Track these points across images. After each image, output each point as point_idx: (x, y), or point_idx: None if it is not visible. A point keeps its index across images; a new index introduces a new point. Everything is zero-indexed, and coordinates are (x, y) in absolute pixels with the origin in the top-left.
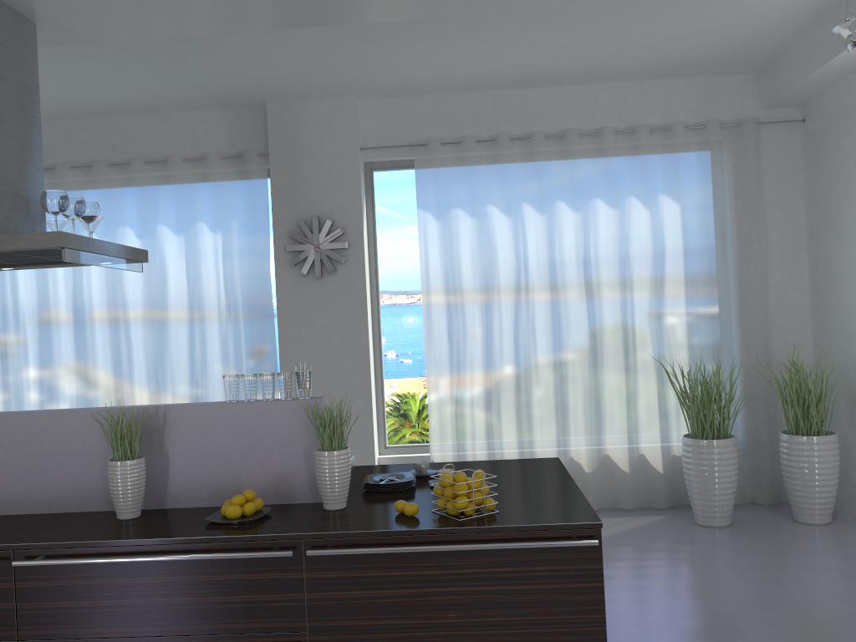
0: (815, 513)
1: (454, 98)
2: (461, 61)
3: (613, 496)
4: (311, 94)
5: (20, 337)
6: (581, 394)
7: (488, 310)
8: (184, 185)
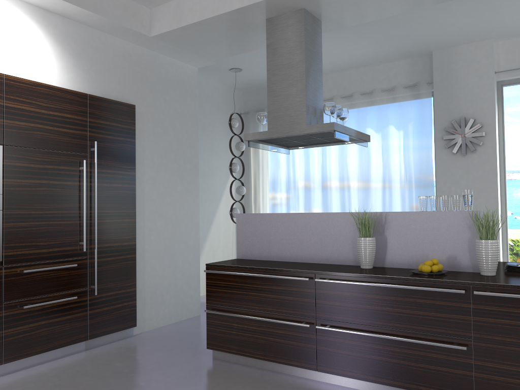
0: None
1: None
2: None
3: None
4: (461, 42)
5: (295, 189)
6: None
7: None
8: (381, 105)
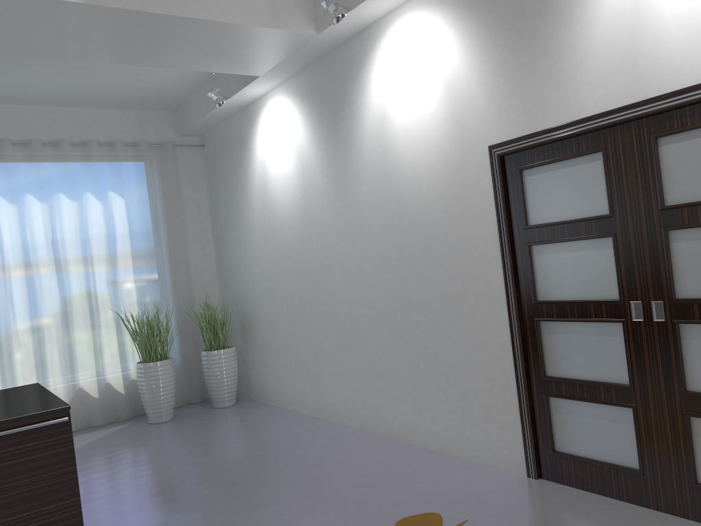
0: (225, 400)
1: None
2: None
3: (87, 418)
4: None
5: None
6: (56, 343)
7: None
8: None
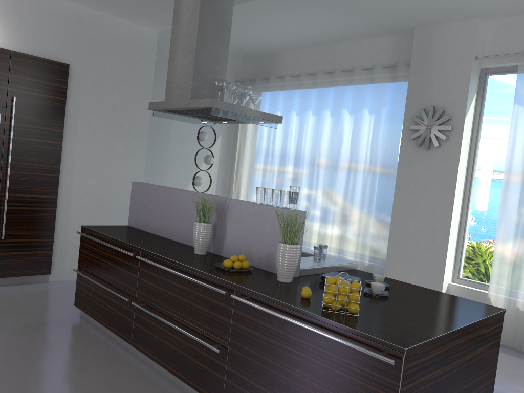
0: None
1: None
2: None
3: None
4: (443, 20)
5: (272, 166)
6: None
7: None
8: (359, 84)
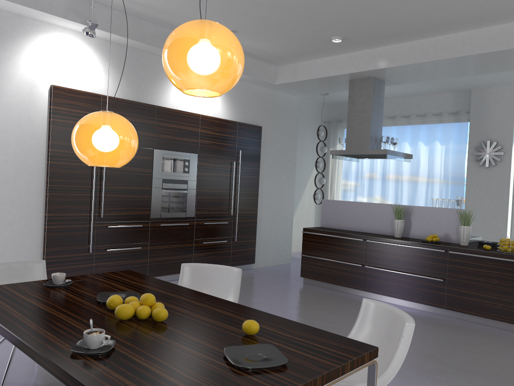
0: None
1: None
2: None
3: None
4: (492, 85)
5: (362, 182)
6: None
7: None
8: (431, 125)
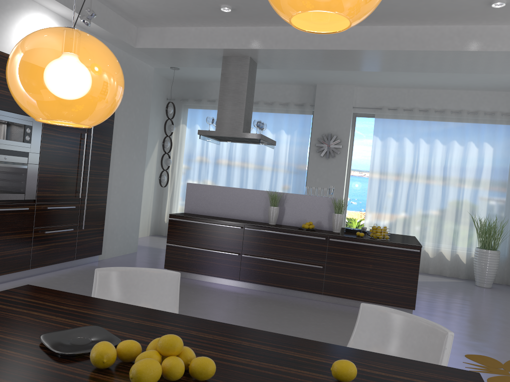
0: None
1: (396, 90)
2: (402, 78)
3: (441, 270)
4: (336, 83)
5: (206, 165)
6: (433, 223)
7: (397, 182)
8: (278, 114)
